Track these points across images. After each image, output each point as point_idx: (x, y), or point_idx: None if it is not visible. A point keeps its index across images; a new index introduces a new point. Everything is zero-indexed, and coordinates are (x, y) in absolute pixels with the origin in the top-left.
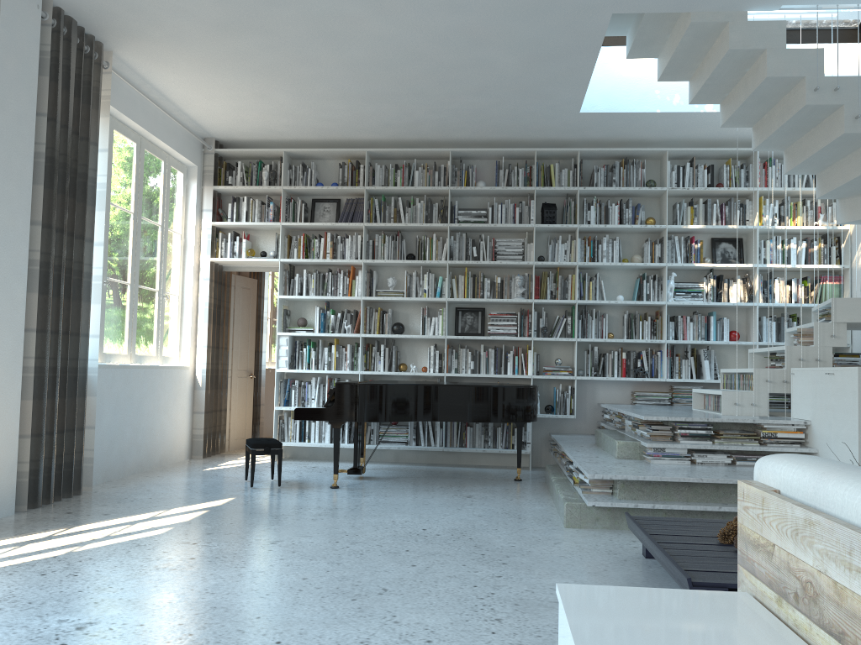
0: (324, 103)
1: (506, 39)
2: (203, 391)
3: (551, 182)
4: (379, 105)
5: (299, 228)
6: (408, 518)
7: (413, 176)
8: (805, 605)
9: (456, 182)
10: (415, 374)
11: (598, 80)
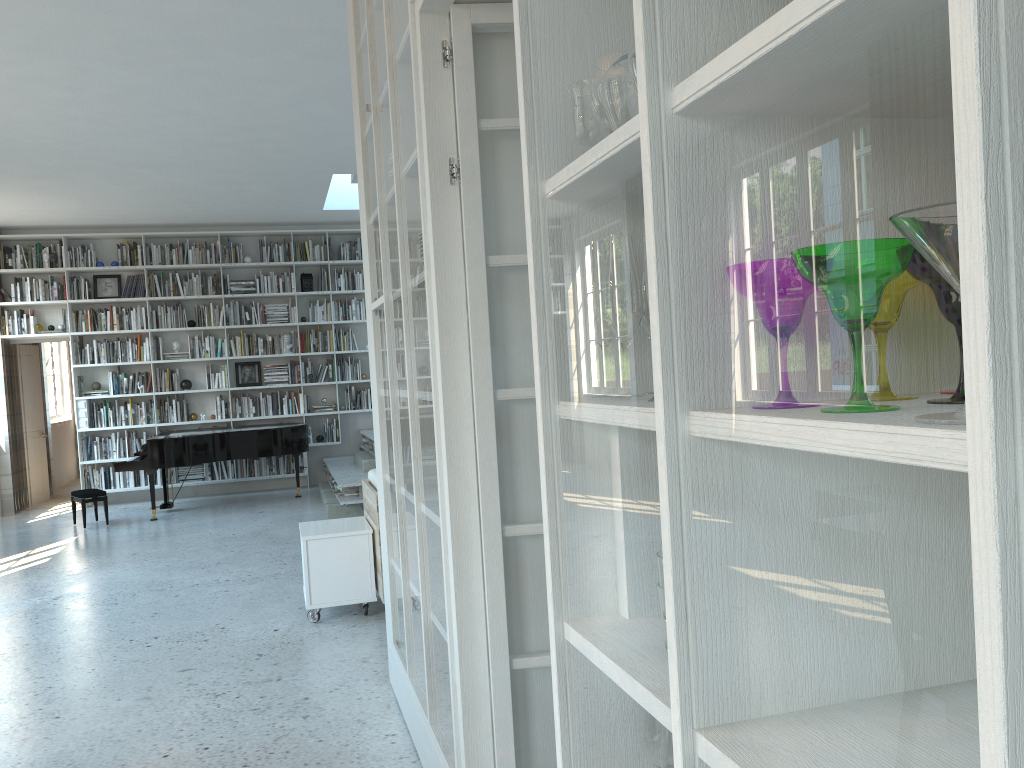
0: (107, 207)
1: (260, 182)
2: (8, 456)
3: (307, 256)
4: (156, 208)
5: (85, 303)
6: (220, 530)
7: (187, 253)
8: (369, 513)
9: (226, 258)
10: (206, 422)
11: (335, 184)
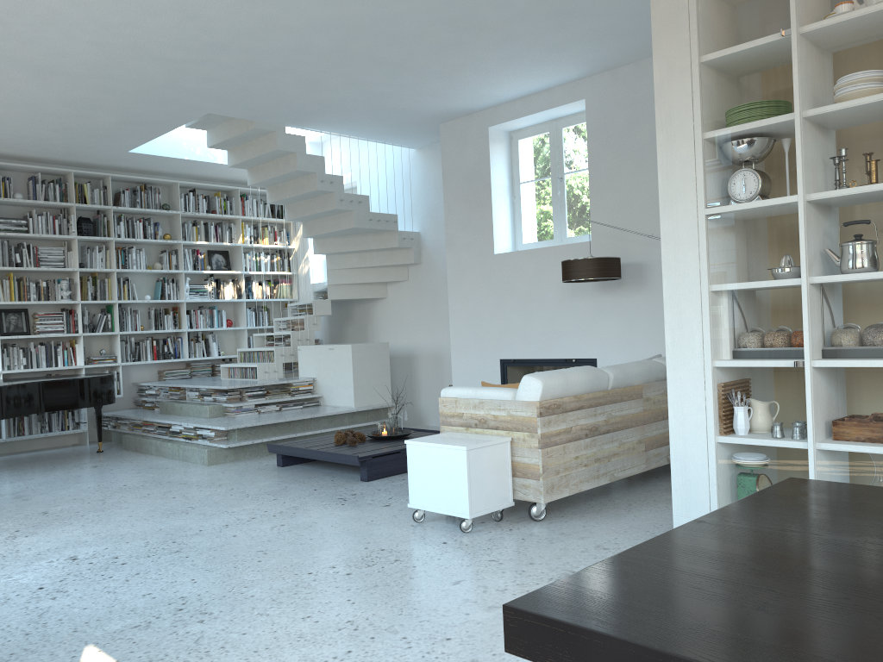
0: None
1: (121, 110)
2: None
3: (86, 199)
4: None
5: None
6: (93, 484)
7: None
8: (480, 425)
9: None
10: None
11: None
